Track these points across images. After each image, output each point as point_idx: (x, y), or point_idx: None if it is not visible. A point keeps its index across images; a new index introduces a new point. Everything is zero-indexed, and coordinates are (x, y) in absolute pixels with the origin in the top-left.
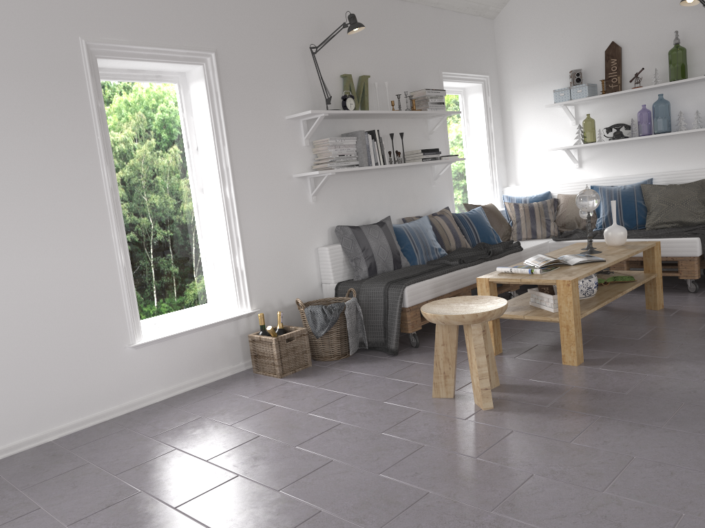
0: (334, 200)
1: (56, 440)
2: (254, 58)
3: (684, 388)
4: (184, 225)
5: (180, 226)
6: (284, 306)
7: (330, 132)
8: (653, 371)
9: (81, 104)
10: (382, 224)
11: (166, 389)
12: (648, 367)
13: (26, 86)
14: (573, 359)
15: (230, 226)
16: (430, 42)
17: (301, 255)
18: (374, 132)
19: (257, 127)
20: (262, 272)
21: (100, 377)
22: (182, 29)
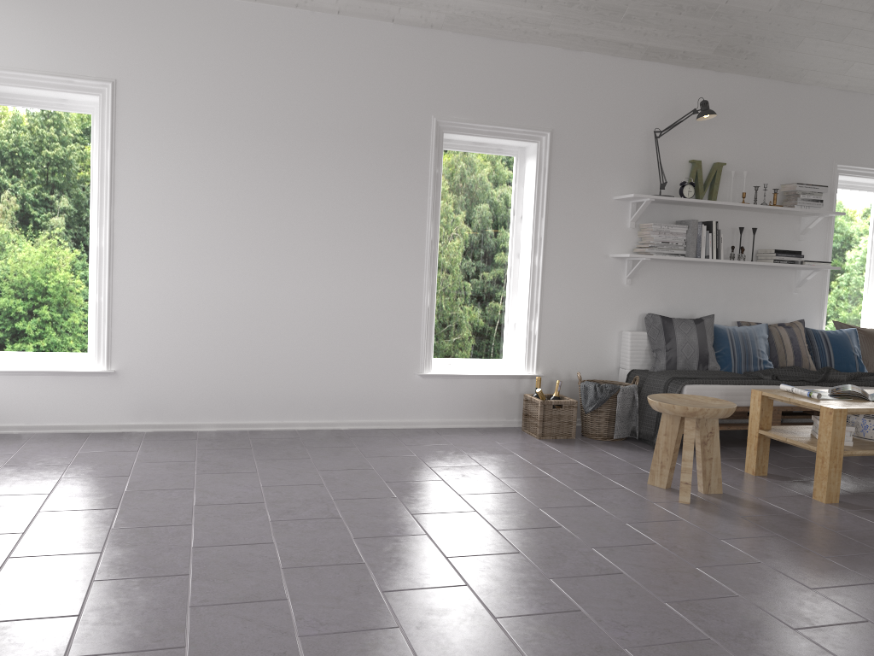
0: (653, 287)
1: (345, 429)
2: (590, 139)
3: None
4: (495, 283)
5: (491, 284)
6: (572, 379)
7: (664, 217)
8: None
9: (422, 169)
10: (699, 321)
11: (440, 420)
12: None
13: (383, 153)
14: (823, 495)
15: (532, 292)
16: (826, 130)
17: (601, 334)
18: (711, 223)
19: (580, 204)
20: (555, 341)
21: (389, 392)
22: (523, 110)
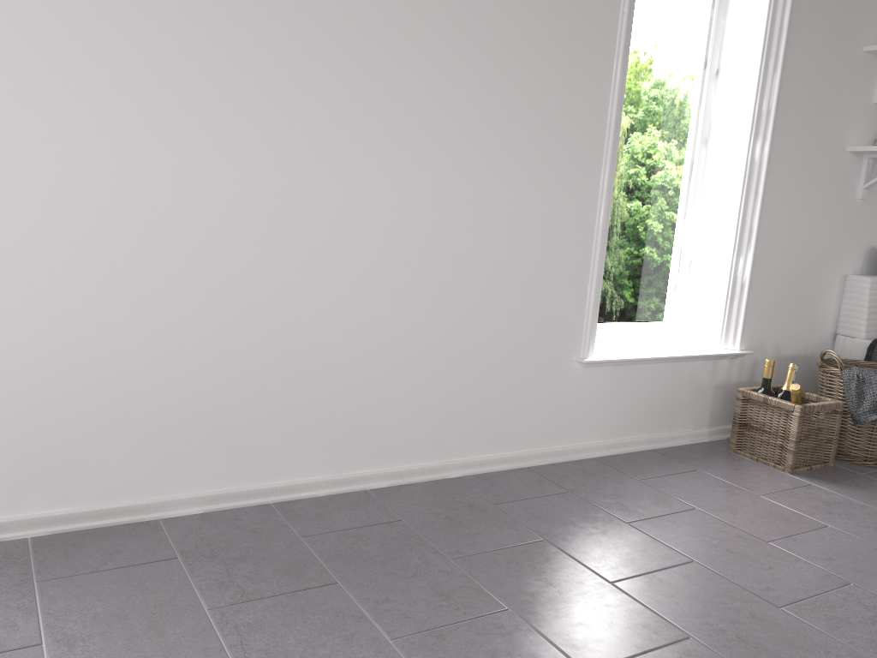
0: None
1: (459, 479)
2: None
3: None
4: (667, 191)
5: (661, 191)
6: (779, 356)
7: None
8: None
9: None
10: None
11: (604, 441)
12: None
13: None
14: None
15: (745, 207)
16: None
17: (821, 281)
18: None
19: (824, 54)
20: (767, 293)
21: (530, 398)
22: None
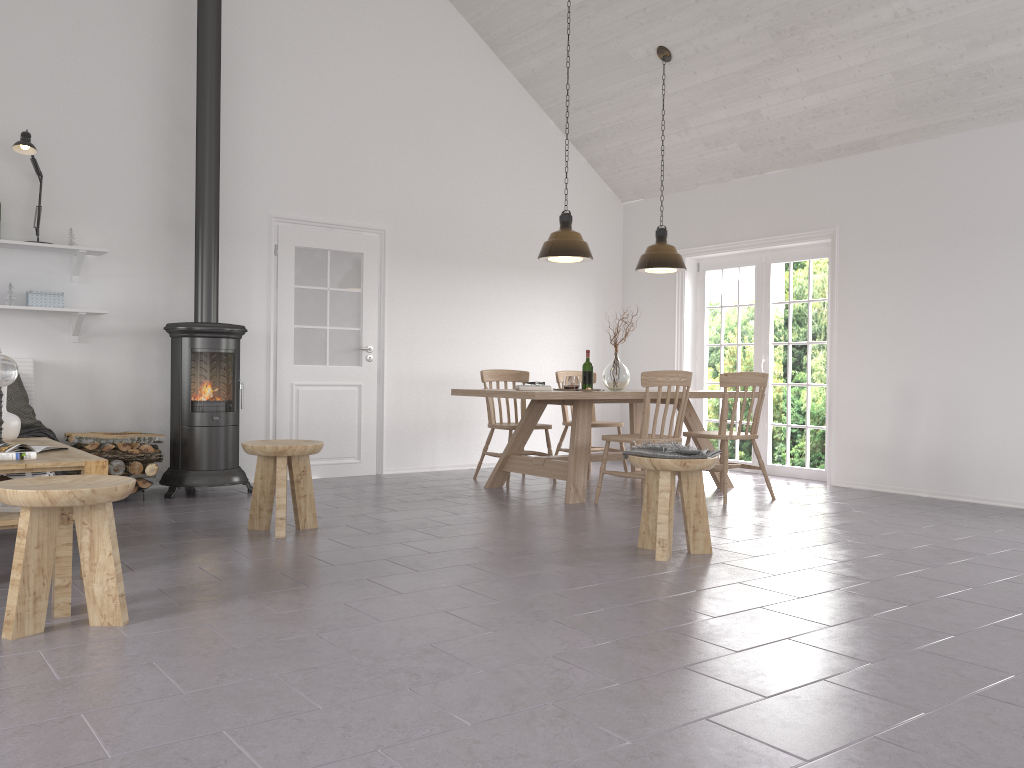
0: None
1: None
2: None
3: (254, 566)
4: None
5: None
6: None
7: None
8: (195, 563)
9: None
10: None
11: None
12: (182, 562)
13: None
14: None
15: None
16: None
17: None
18: None
19: None
20: None
21: None
22: None
